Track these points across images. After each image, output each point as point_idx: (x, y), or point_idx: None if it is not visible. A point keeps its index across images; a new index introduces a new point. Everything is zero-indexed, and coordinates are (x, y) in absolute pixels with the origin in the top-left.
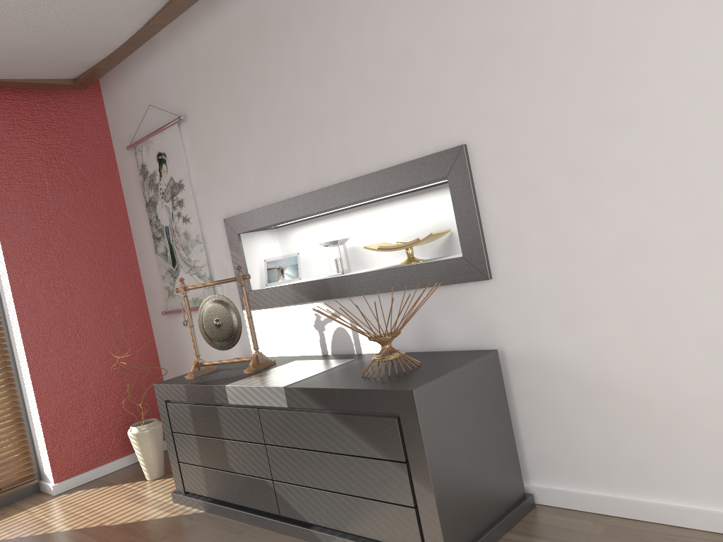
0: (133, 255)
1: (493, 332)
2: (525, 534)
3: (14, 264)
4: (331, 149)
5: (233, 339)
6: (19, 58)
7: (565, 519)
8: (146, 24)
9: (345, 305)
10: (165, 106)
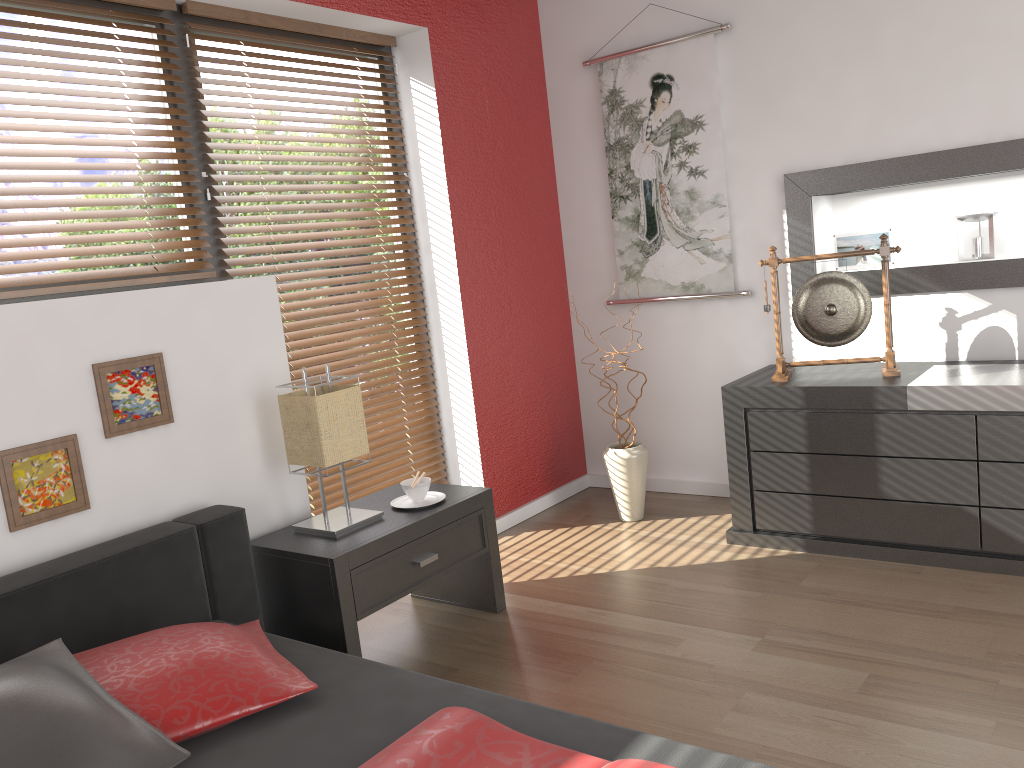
0: (557, 219)
1: None
2: None
3: (457, 212)
4: None
5: (852, 332)
6: None
7: None
8: None
9: (1013, 297)
10: (686, 7)
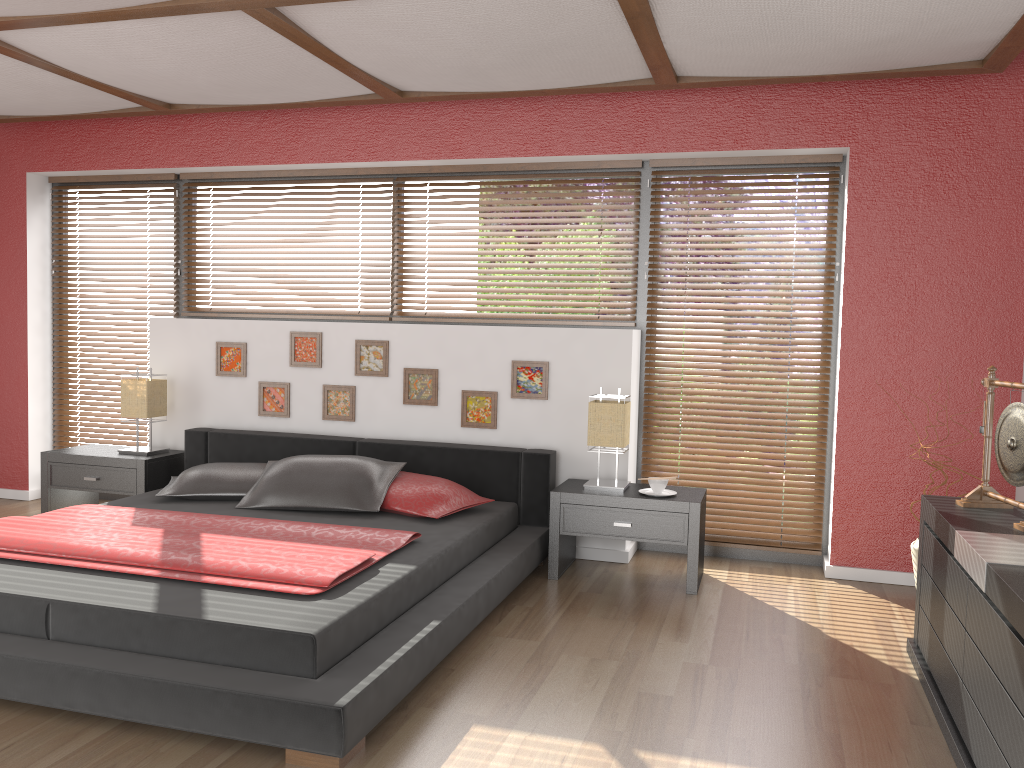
0: (1020, 312)
1: None
2: None
3: (852, 298)
4: None
5: None
6: (880, 50)
7: None
8: None
9: None
10: None
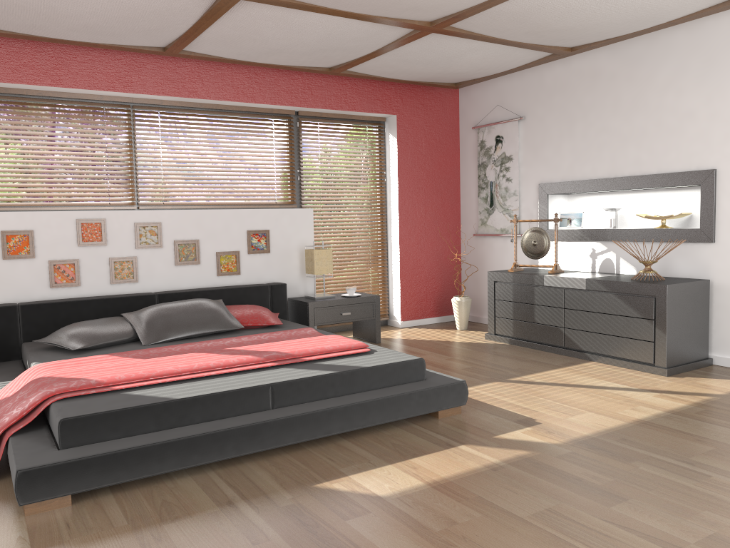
0: (458, 195)
1: (708, 271)
2: (706, 371)
3: (401, 190)
4: (627, 156)
5: (542, 253)
6: (447, 76)
7: (728, 370)
8: (524, 65)
9: (615, 246)
10: (510, 108)
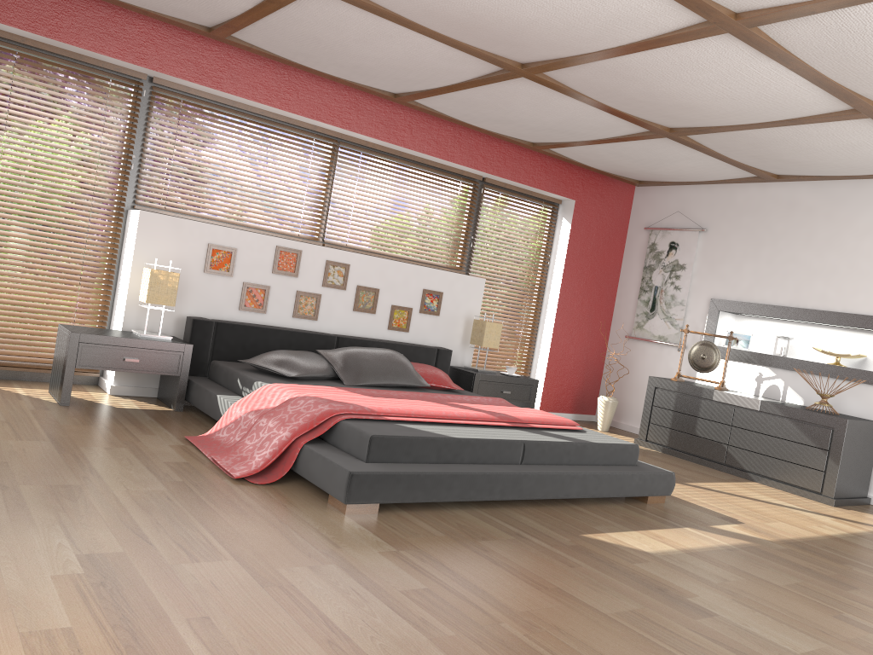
0: (615, 293)
1: None
2: (866, 508)
3: (565, 276)
4: (813, 290)
5: (709, 368)
6: (644, 174)
7: None
8: (722, 180)
9: (784, 374)
10: (691, 217)
